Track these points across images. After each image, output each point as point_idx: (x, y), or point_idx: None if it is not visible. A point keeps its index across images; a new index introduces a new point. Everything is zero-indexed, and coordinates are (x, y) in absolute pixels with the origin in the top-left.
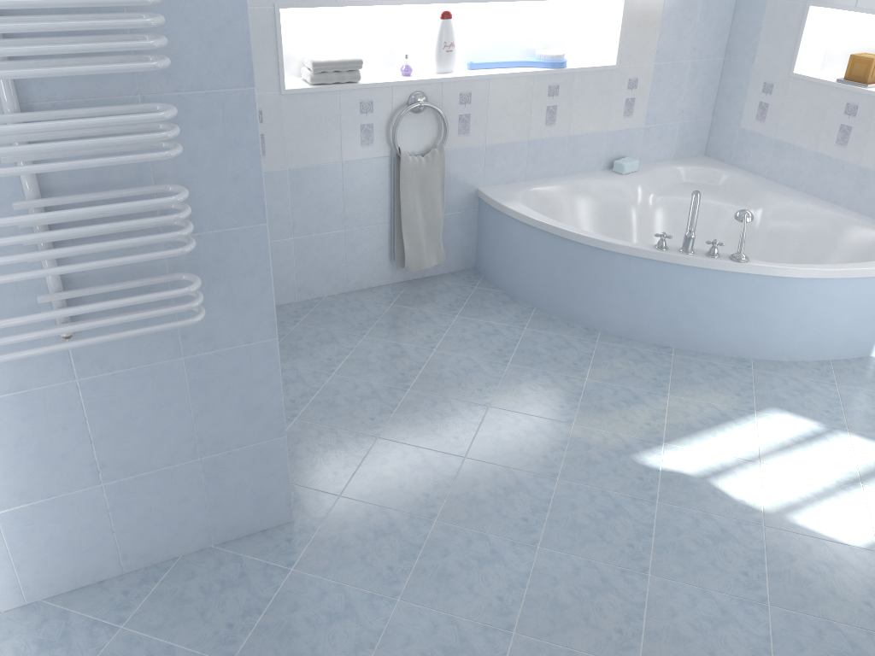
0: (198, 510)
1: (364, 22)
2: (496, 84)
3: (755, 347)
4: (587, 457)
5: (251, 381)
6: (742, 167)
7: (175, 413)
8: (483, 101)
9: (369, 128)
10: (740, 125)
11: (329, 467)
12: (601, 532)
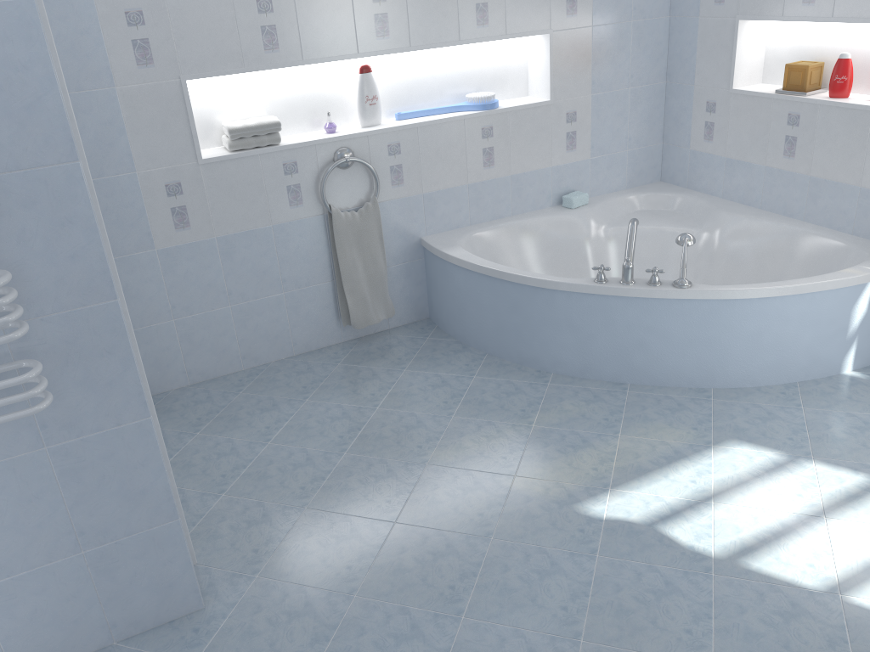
0: (92, 606)
1: (282, 85)
2: (424, 131)
3: (714, 375)
4: (526, 511)
5: (129, 465)
6: (698, 189)
7: (47, 507)
8: (413, 150)
9: (296, 188)
10: (690, 147)
11: (250, 545)
12: (533, 595)
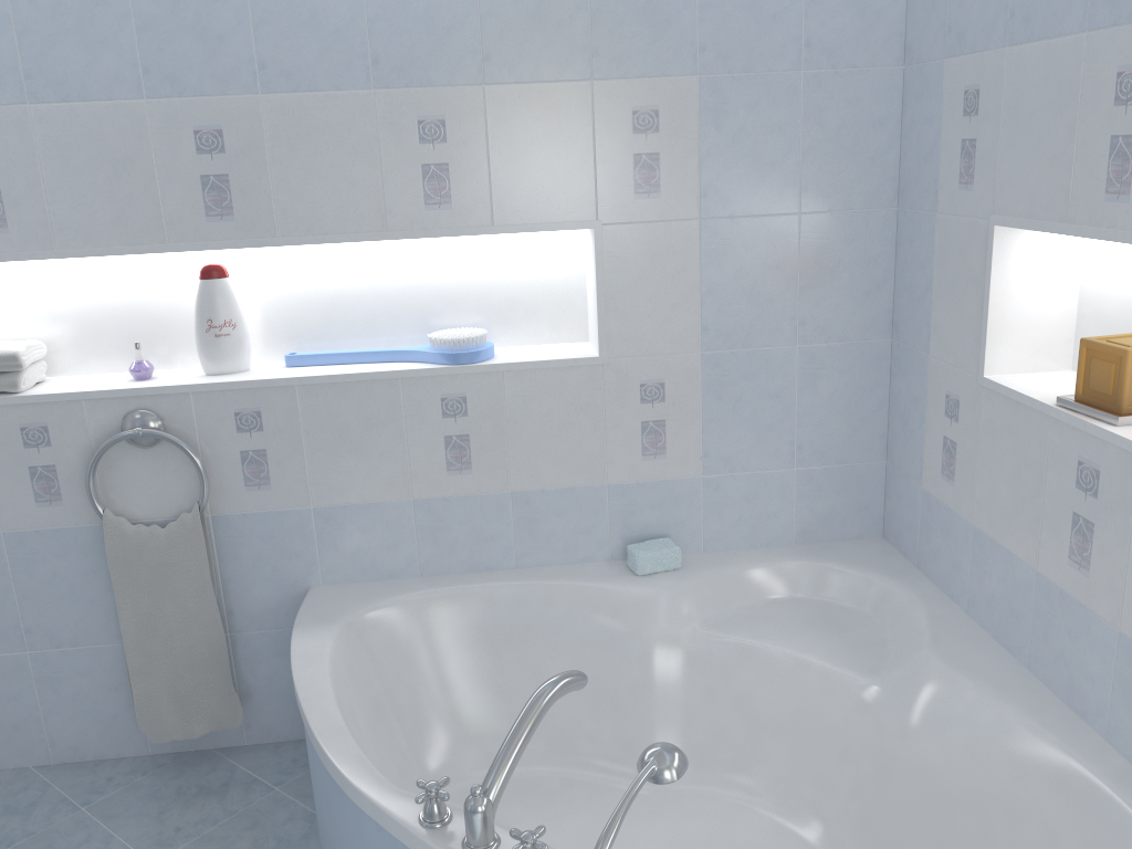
0: None
1: (73, 288)
2: (314, 394)
3: None
4: None
5: None
6: (933, 578)
7: None
8: (291, 425)
9: (49, 473)
10: (922, 484)
11: None
12: None
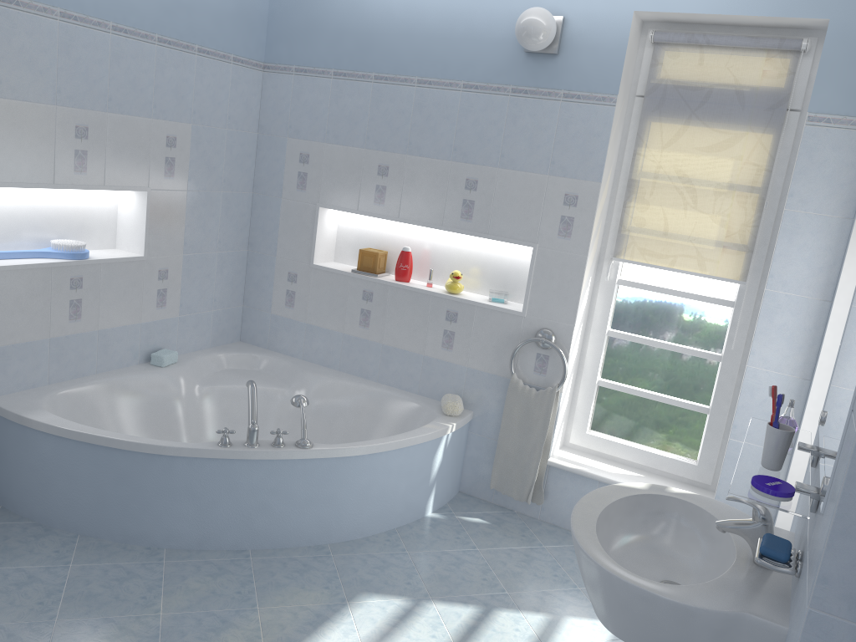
0: None
1: None
2: (4, 276)
3: (330, 530)
4: None
5: None
6: (279, 350)
7: None
8: None
9: None
10: (271, 312)
11: None
12: None
